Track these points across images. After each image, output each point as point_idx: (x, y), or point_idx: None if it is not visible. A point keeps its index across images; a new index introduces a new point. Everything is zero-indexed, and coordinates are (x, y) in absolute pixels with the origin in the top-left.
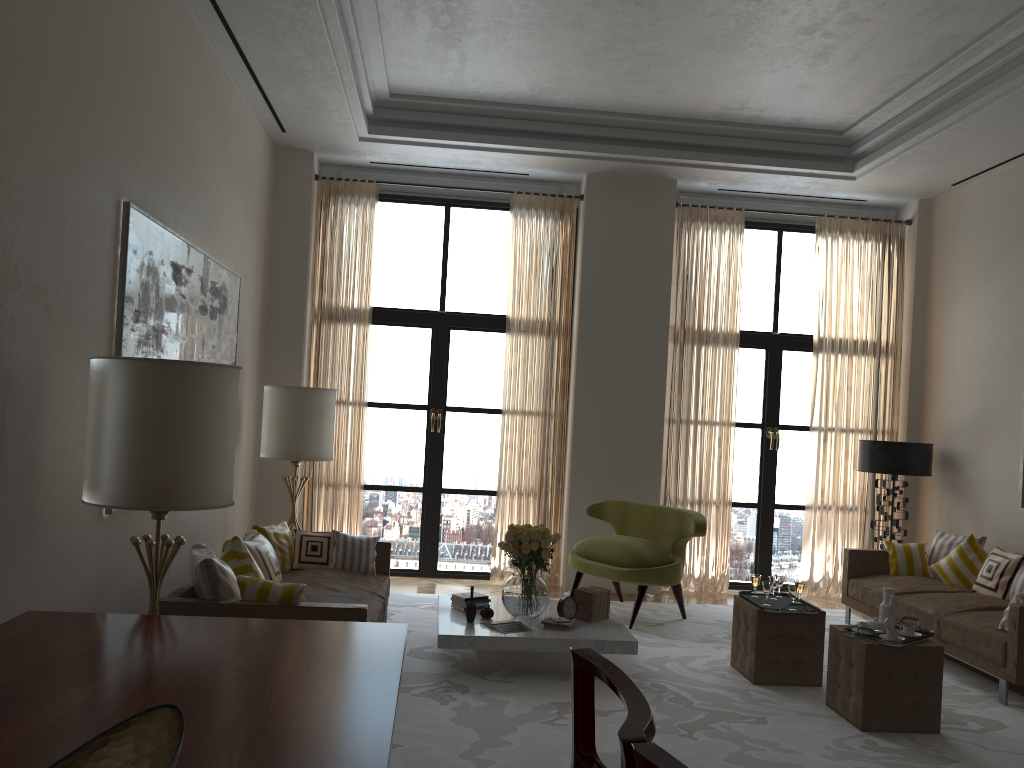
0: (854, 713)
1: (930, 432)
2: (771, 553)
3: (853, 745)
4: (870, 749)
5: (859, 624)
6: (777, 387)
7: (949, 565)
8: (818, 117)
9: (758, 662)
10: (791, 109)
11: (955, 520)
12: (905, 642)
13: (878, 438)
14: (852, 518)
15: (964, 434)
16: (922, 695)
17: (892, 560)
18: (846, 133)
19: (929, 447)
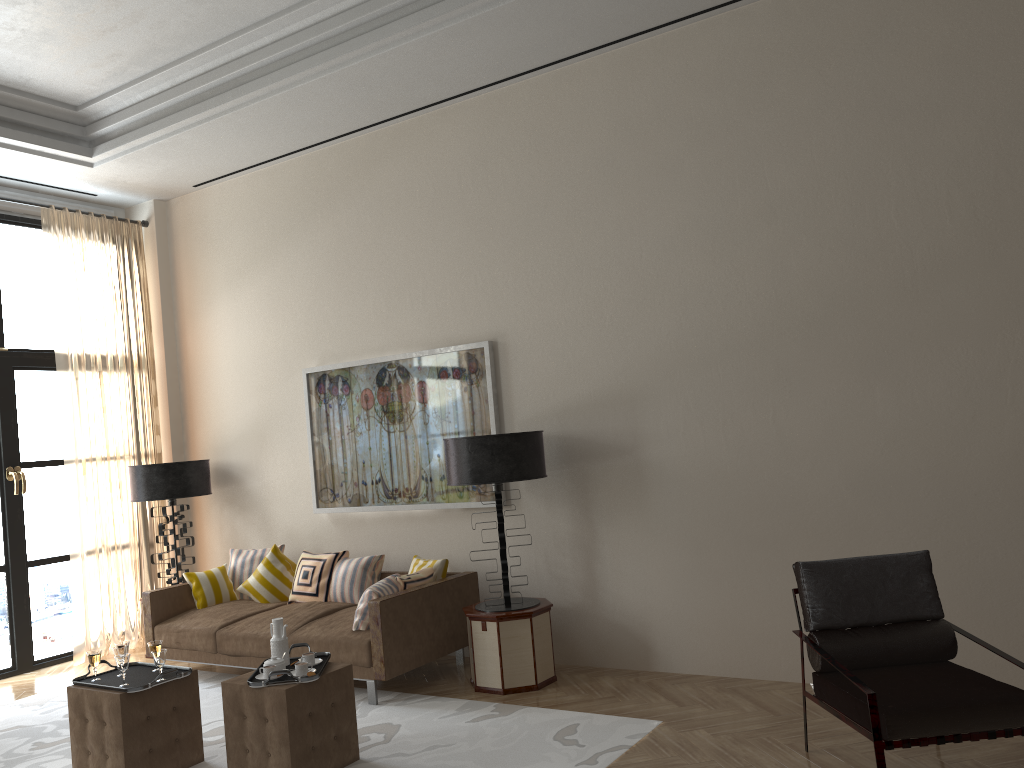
0: None
1: (199, 448)
2: (31, 623)
3: None
4: None
5: (265, 669)
6: (14, 416)
7: (260, 581)
8: (54, 82)
9: (130, 762)
10: (23, 64)
11: (241, 535)
12: (321, 672)
13: (142, 462)
14: (126, 557)
15: (240, 445)
16: (342, 724)
17: (198, 592)
18: (84, 109)
19: (208, 463)
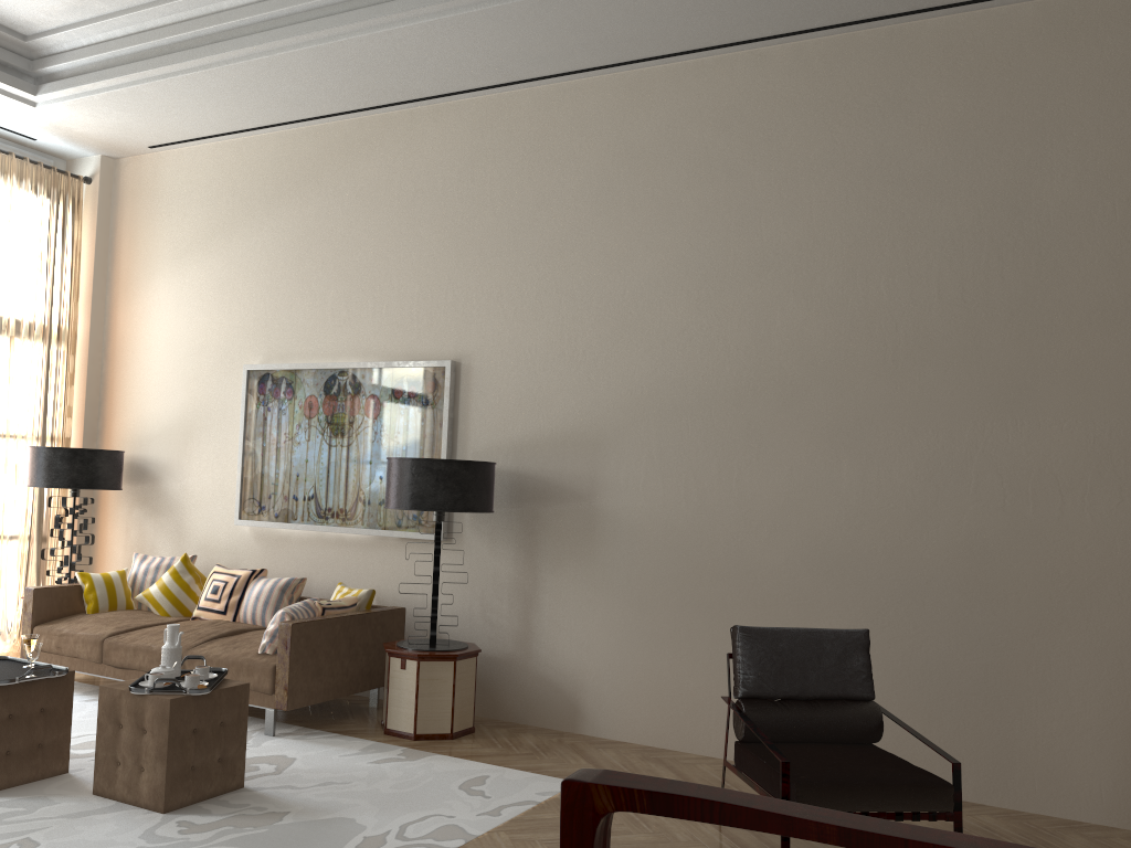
0: (152, 793)
1: (114, 438)
2: None
3: (170, 834)
4: (193, 832)
5: (151, 676)
6: None
7: (163, 592)
8: (4, 4)
9: None
10: None
11: (149, 540)
12: (213, 687)
13: (47, 445)
14: (12, 549)
15: (162, 440)
16: (229, 747)
17: (90, 595)
18: (35, 40)
19: (122, 455)
